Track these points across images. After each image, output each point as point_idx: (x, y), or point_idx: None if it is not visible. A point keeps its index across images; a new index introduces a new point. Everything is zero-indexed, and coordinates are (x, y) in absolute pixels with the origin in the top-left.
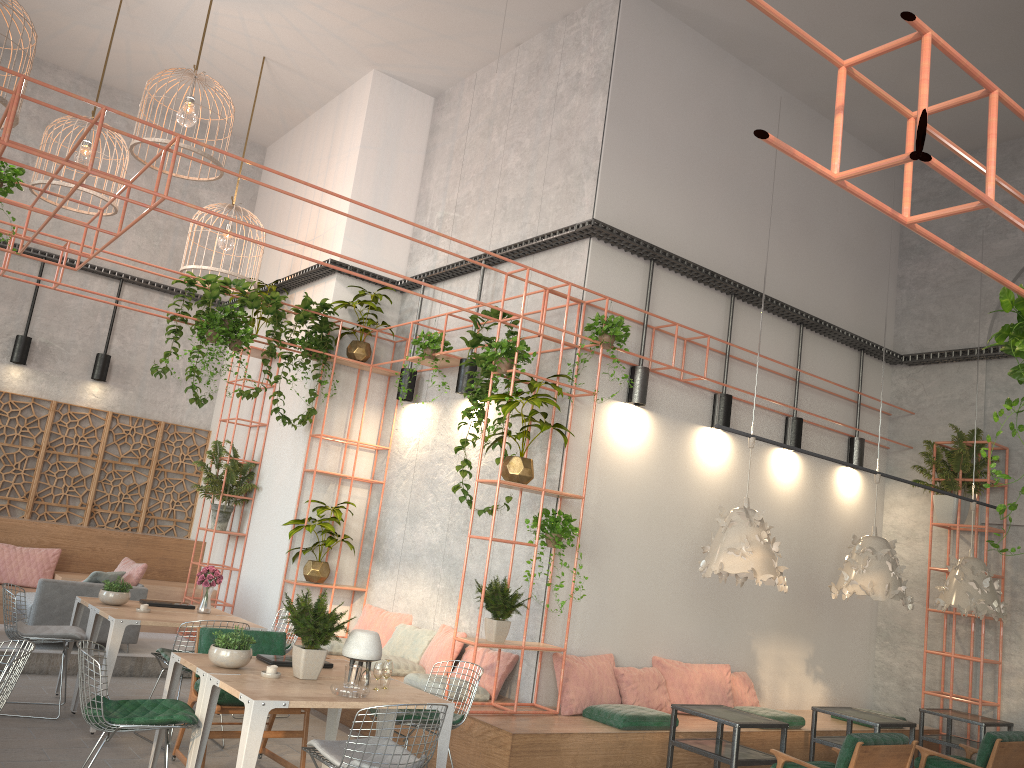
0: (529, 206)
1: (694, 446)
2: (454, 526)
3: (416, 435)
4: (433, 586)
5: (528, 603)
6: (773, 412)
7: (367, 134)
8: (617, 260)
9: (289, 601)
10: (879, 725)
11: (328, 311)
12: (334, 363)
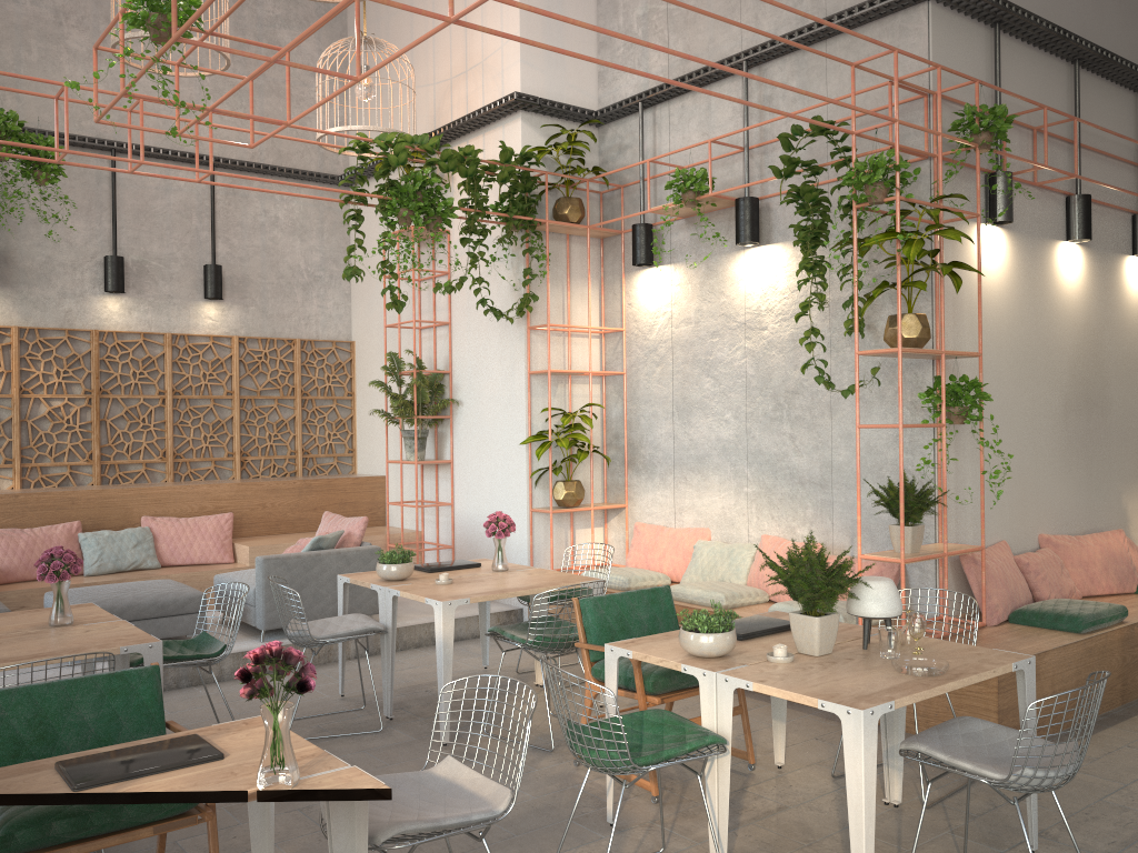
0: None
1: (1053, 268)
2: (757, 414)
3: (665, 308)
4: (737, 491)
5: (944, 499)
6: (1120, 211)
7: None
8: (958, 29)
9: (765, 556)
10: None
11: (531, 163)
12: (547, 231)
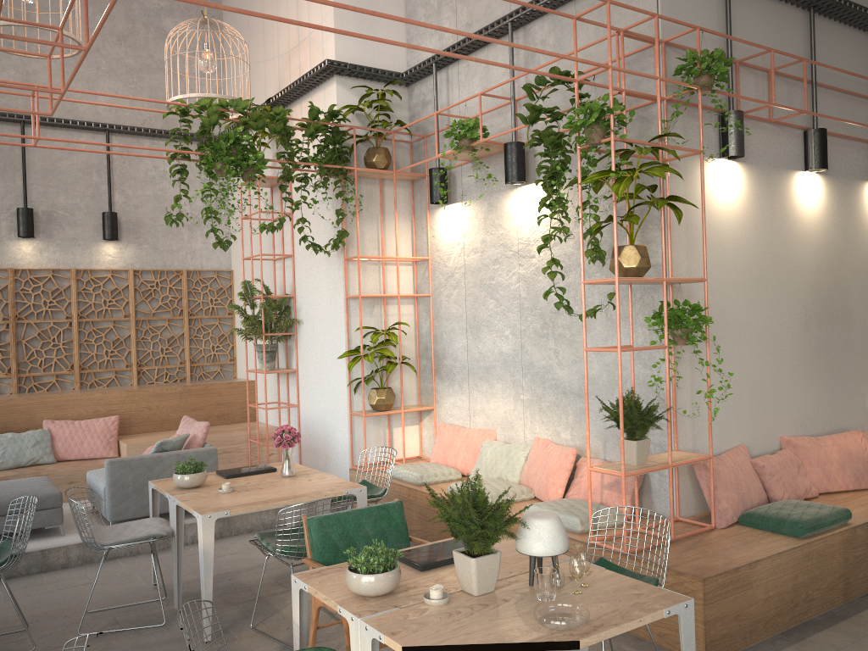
0: None
1: (791, 196)
2: (529, 332)
3: (459, 239)
4: (515, 398)
5: (668, 415)
6: (860, 142)
7: None
8: None
9: (432, 494)
10: None
11: (338, 119)
12: (356, 176)
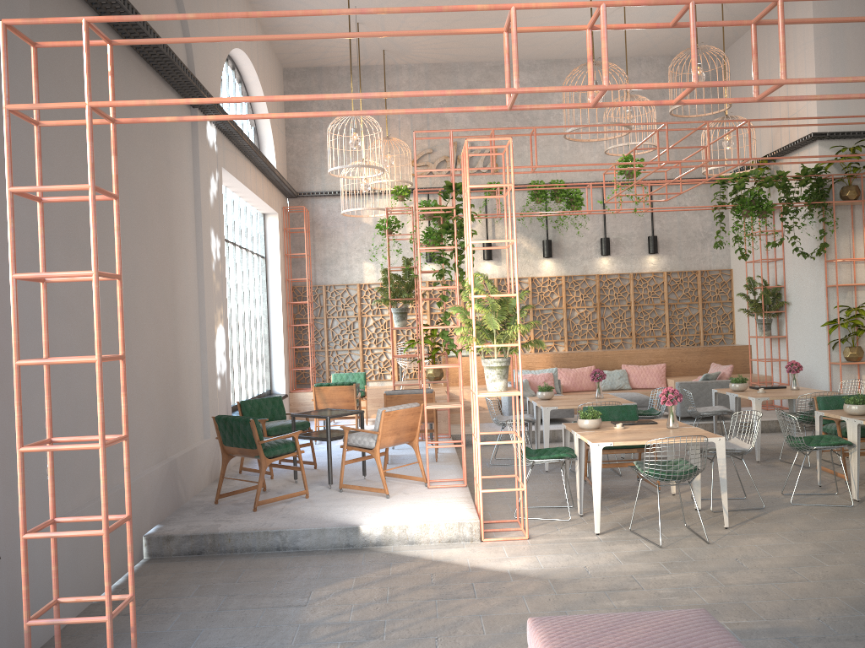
0: None
1: None
2: None
3: None
4: None
5: None
6: None
7: (817, 28)
8: None
9: None
10: None
11: (821, 172)
12: (833, 207)
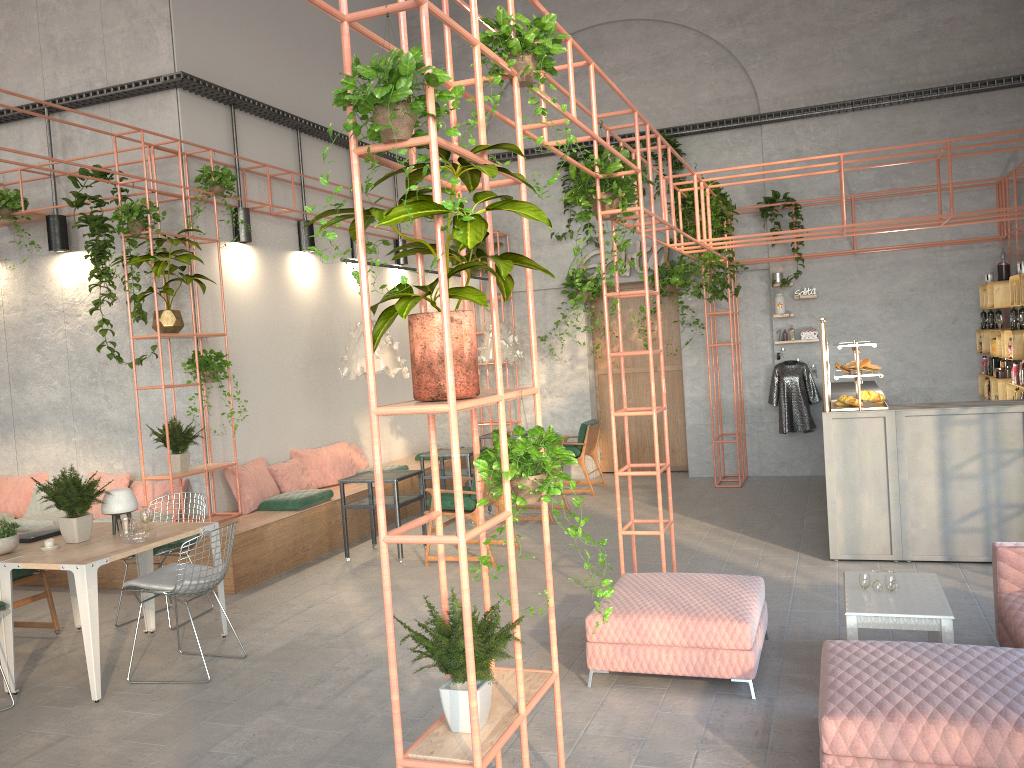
0: (89, 49)
1: (290, 270)
2: (78, 381)
3: None
4: (67, 441)
5: (203, 433)
6: (341, 229)
7: None
8: (203, 108)
9: (39, 483)
10: (469, 455)
11: None
12: None
